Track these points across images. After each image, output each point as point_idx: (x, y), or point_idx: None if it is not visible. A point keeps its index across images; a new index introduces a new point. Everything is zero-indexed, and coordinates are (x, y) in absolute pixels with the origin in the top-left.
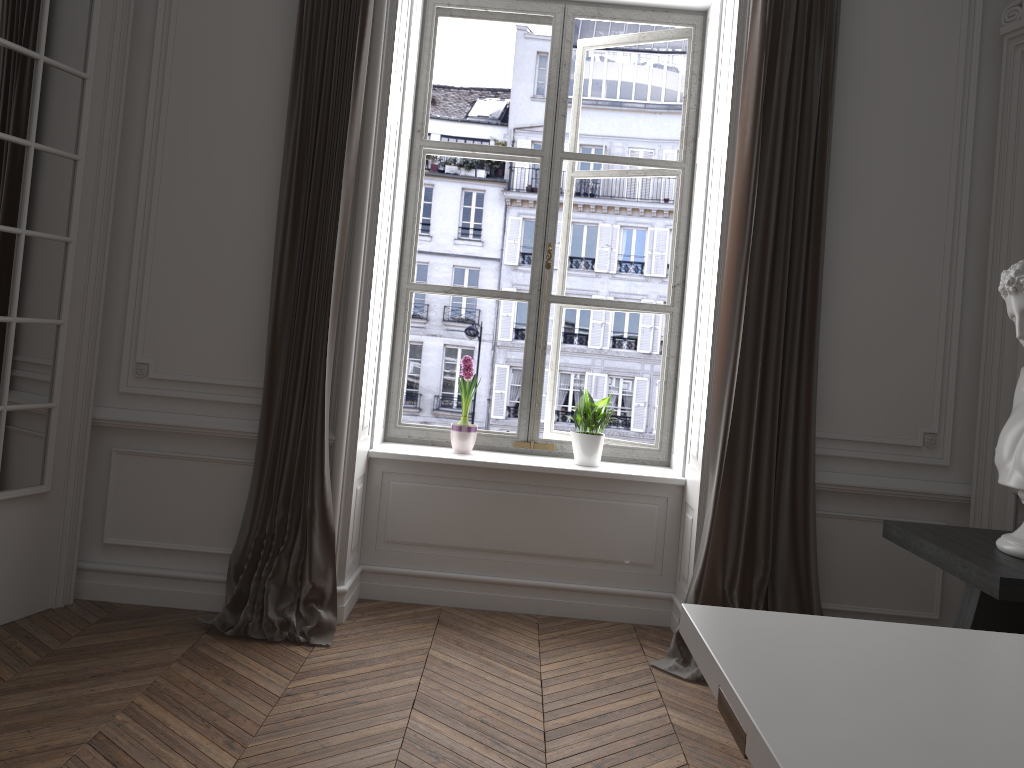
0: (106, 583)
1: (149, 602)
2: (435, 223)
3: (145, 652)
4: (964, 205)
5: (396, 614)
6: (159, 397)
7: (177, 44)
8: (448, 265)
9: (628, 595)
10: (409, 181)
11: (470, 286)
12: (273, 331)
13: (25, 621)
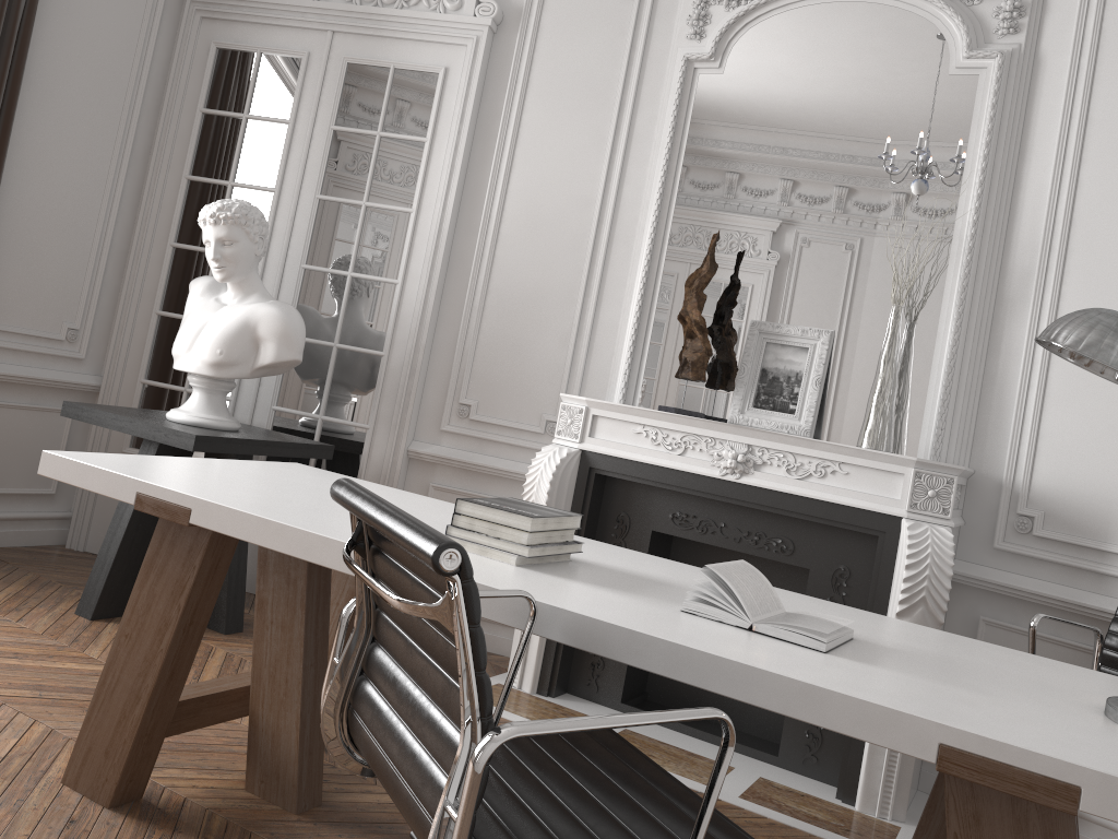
0: None
1: None
2: None
3: None
4: (132, 131)
5: None
6: None
7: None
8: None
9: None
10: None
11: None
12: None
13: None
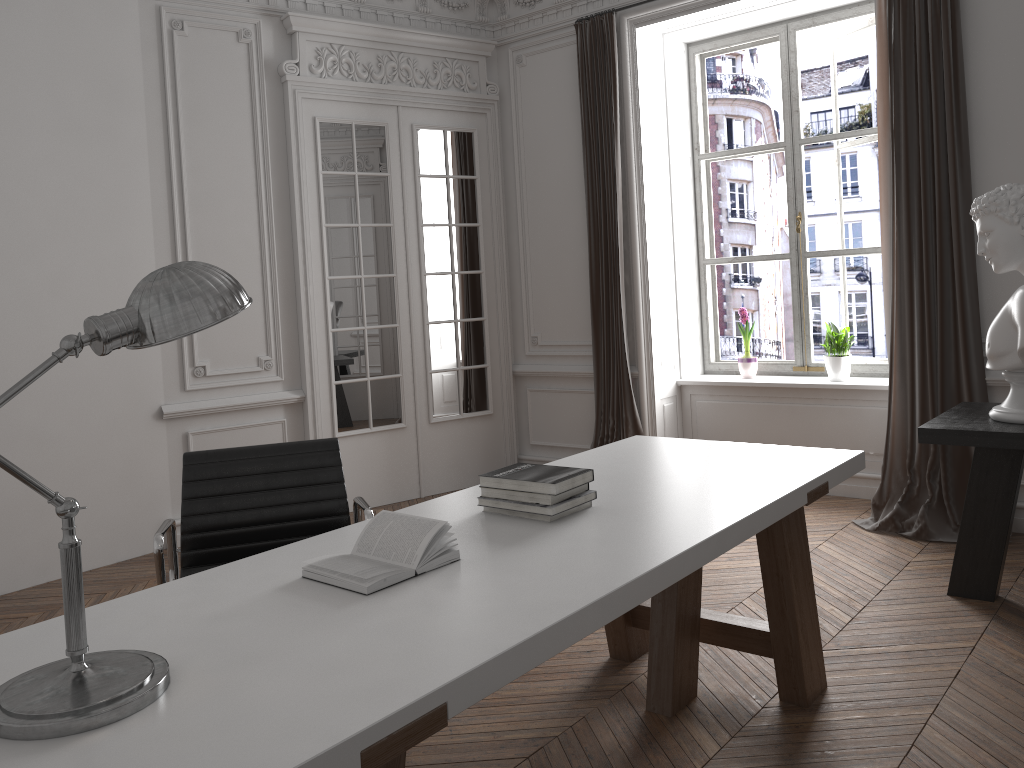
0: None
1: None
2: (815, 189)
3: None
4: None
5: None
6: (545, 356)
7: (525, 141)
8: (832, 223)
9: (874, 478)
10: (695, 186)
11: (854, 238)
12: (591, 309)
13: None
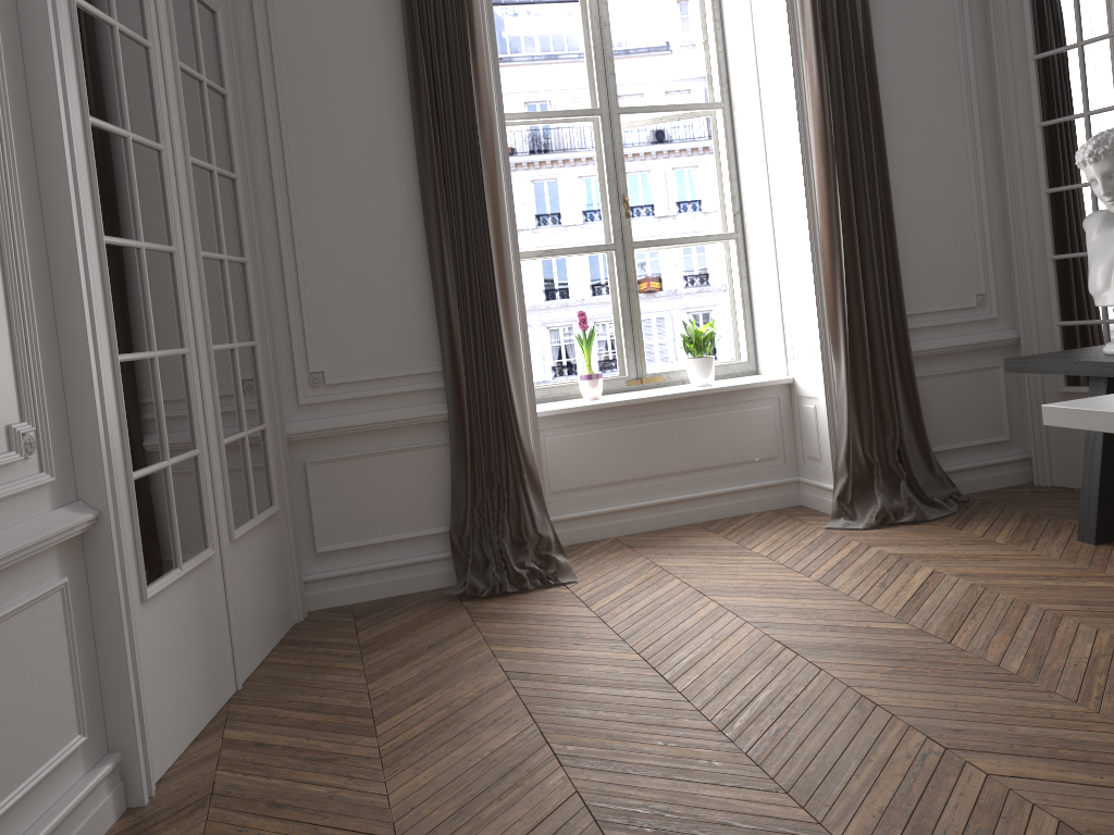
0: (329, 590)
1: (376, 596)
2: None
3: (438, 624)
4: (974, 105)
5: (588, 551)
6: (339, 401)
7: (281, 49)
8: None
9: (764, 487)
10: None
11: None
12: (449, 314)
13: (293, 636)
